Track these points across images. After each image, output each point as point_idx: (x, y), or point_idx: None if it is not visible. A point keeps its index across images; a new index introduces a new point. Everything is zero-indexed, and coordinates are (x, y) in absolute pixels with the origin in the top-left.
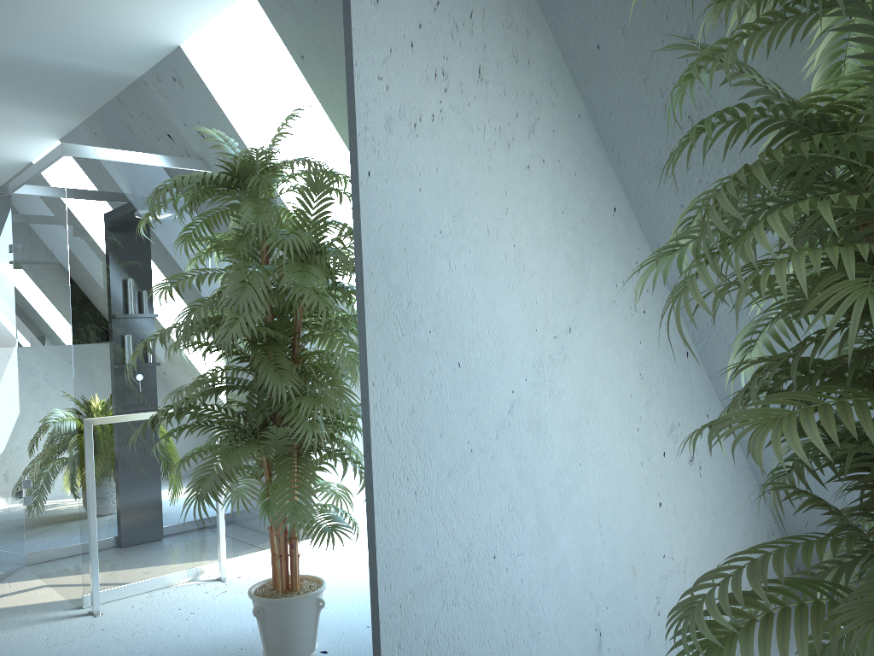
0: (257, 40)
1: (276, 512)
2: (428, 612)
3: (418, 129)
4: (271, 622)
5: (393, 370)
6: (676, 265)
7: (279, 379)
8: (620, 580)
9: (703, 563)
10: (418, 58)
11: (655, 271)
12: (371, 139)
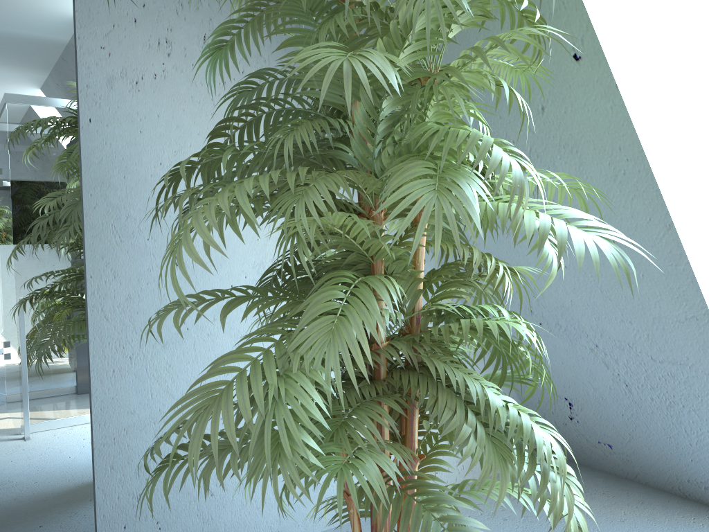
0: None
1: (1, 365)
2: (141, 445)
3: (140, 85)
4: None
5: (111, 267)
6: None
7: (5, 271)
8: None
9: None
10: (141, 31)
11: None
12: (93, 94)
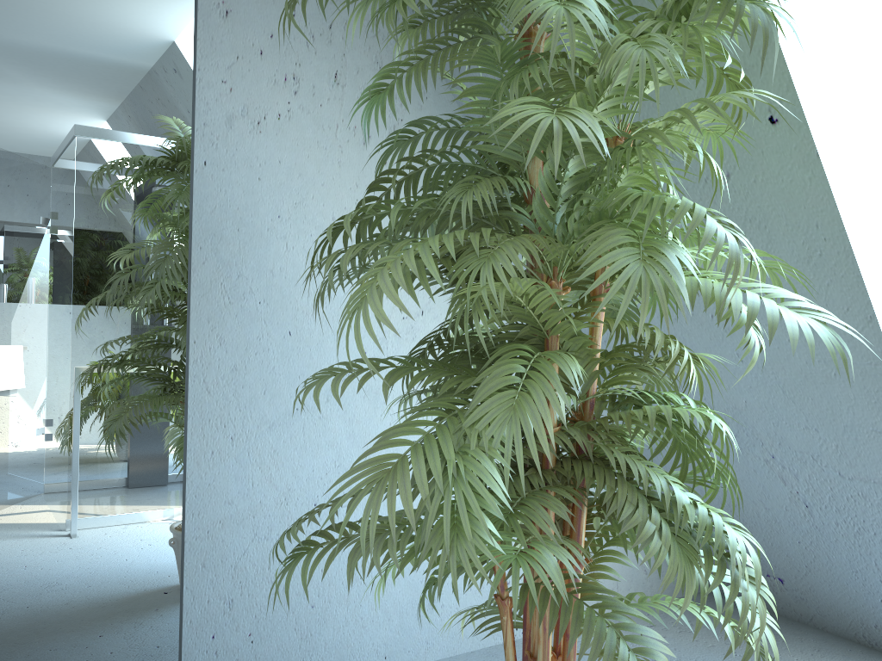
0: (101, 49)
1: (90, 437)
2: (238, 542)
3: (262, 126)
4: (77, 526)
5: (217, 332)
6: None
7: (101, 330)
8: None
9: None
10: (267, 64)
11: None
12: (210, 134)
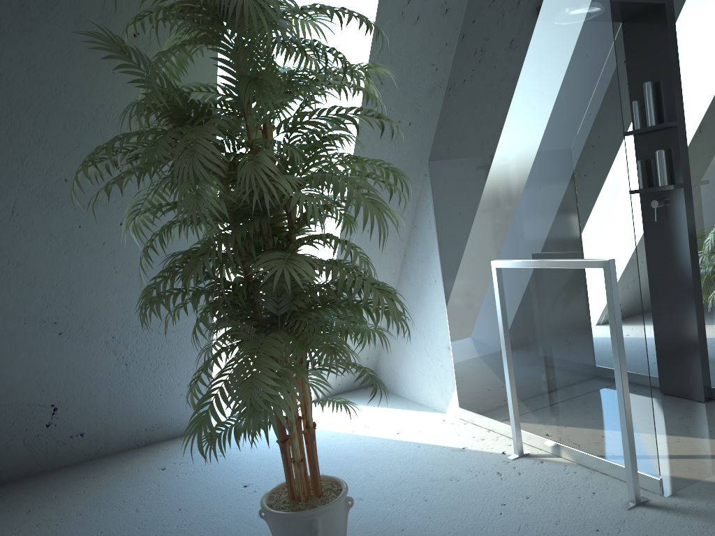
0: None
1: None
2: None
3: None
4: None
5: None
6: None
7: None
8: None
9: None
10: None
11: None
12: None
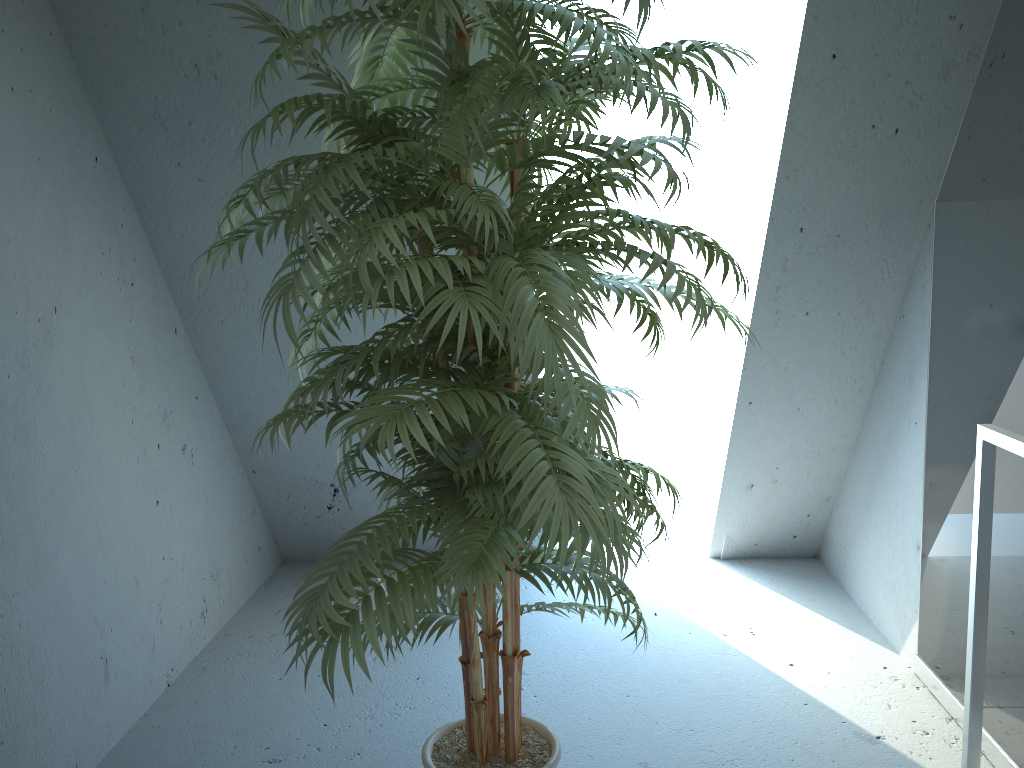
0: None
1: None
2: None
3: None
4: None
5: None
6: (167, 230)
7: None
8: (124, 595)
9: (199, 556)
10: None
11: (141, 236)
12: None
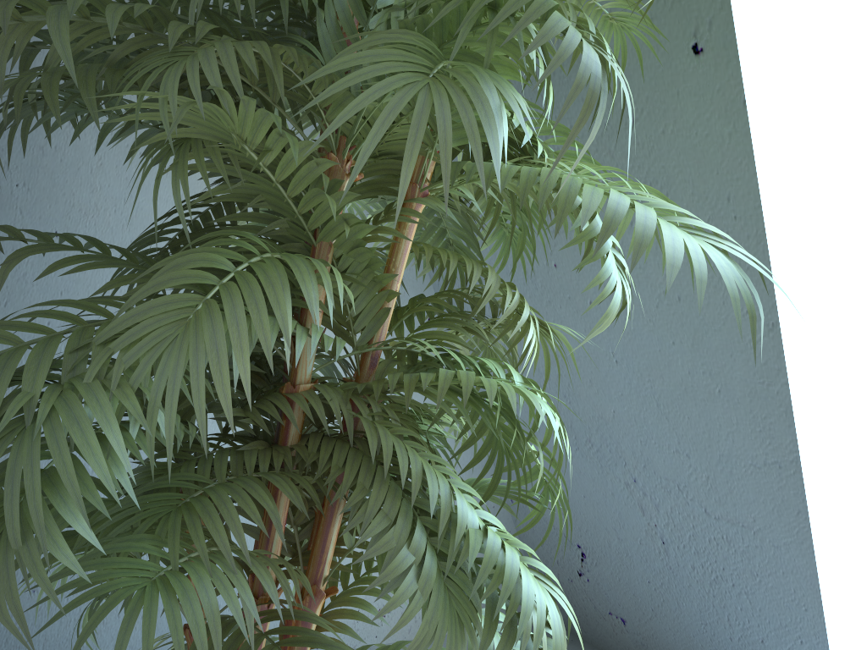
0: None
1: None
2: None
3: None
4: None
5: None
6: None
7: None
8: None
9: None
10: None
11: None
12: None
